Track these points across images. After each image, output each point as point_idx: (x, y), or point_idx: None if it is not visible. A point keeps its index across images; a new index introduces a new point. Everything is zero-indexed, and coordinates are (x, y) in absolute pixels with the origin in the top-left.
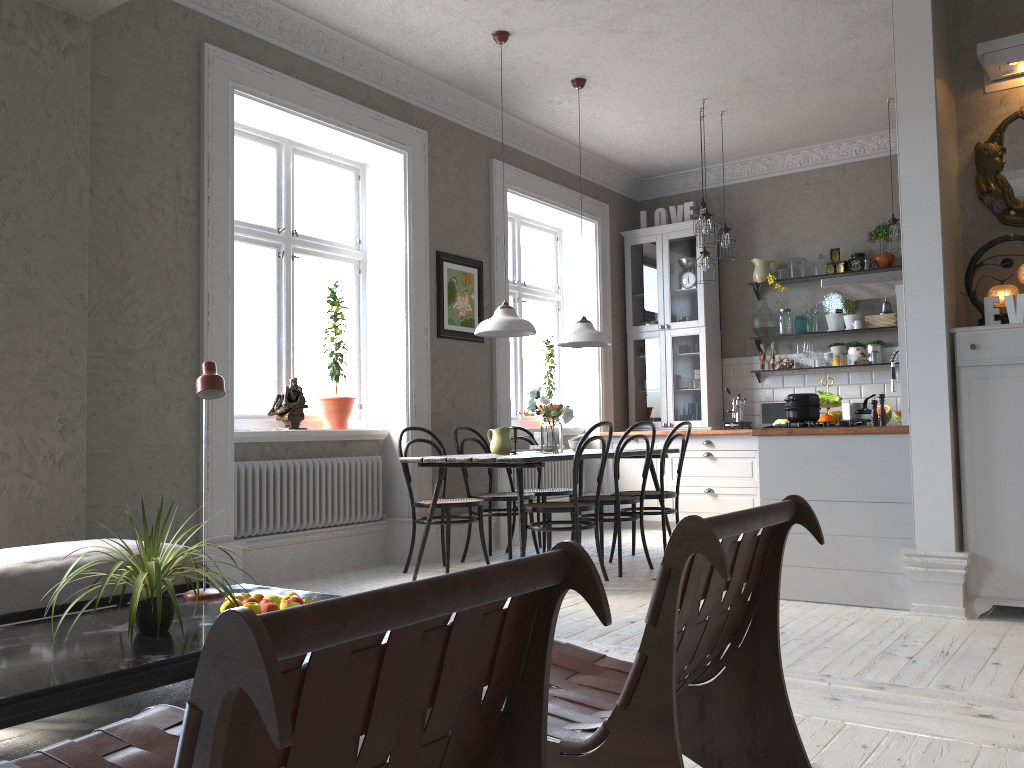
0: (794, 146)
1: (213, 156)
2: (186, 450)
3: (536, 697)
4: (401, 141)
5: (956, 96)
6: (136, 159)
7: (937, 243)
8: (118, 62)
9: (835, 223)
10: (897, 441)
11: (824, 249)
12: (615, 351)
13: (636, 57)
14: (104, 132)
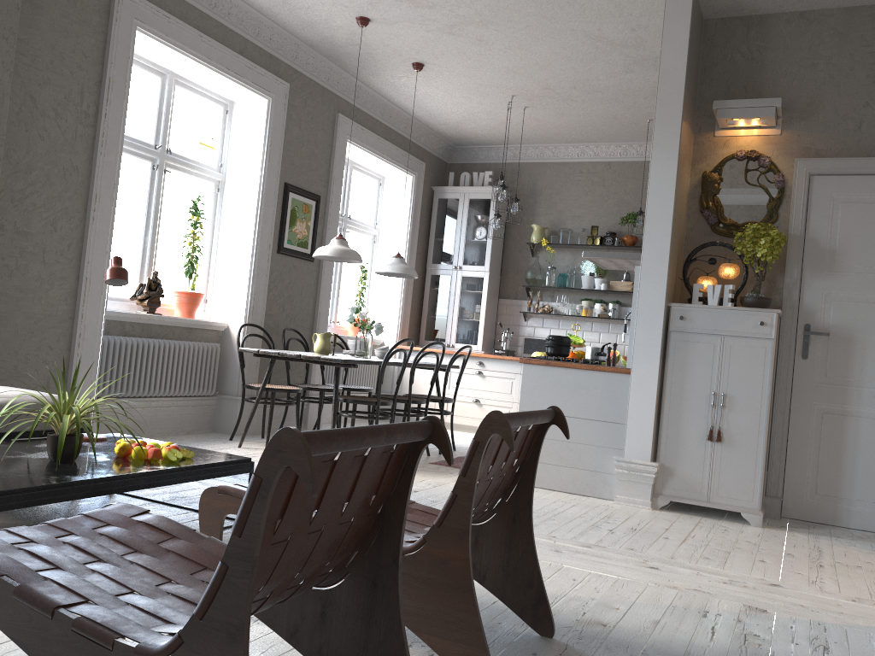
0: (575, 141)
1: (113, 80)
2: (63, 321)
3: (401, 505)
4: (268, 89)
5: (695, 134)
6: (49, 73)
7: (667, 240)
8: None
9: (598, 206)
10: (621, 379)
11: (587, 225)
12: (415, 281)
13: (466, 56)
14: (24, 47)
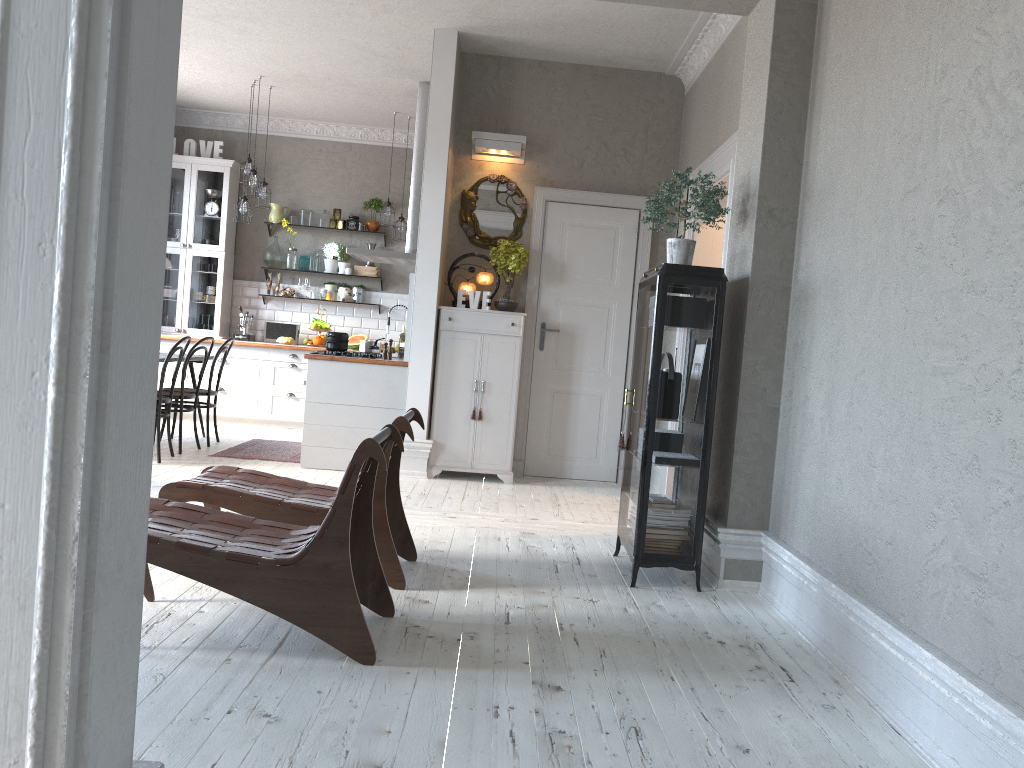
0: (316, 119)
1: None
2: None
3: (372, 477)
4: None
5: (455, 155)
6: None
7: (438, 253)
8: None
9: (339, 188)
10: (399, 371)
11: (328, 206)
12: None
13: (222, 39)
14: None
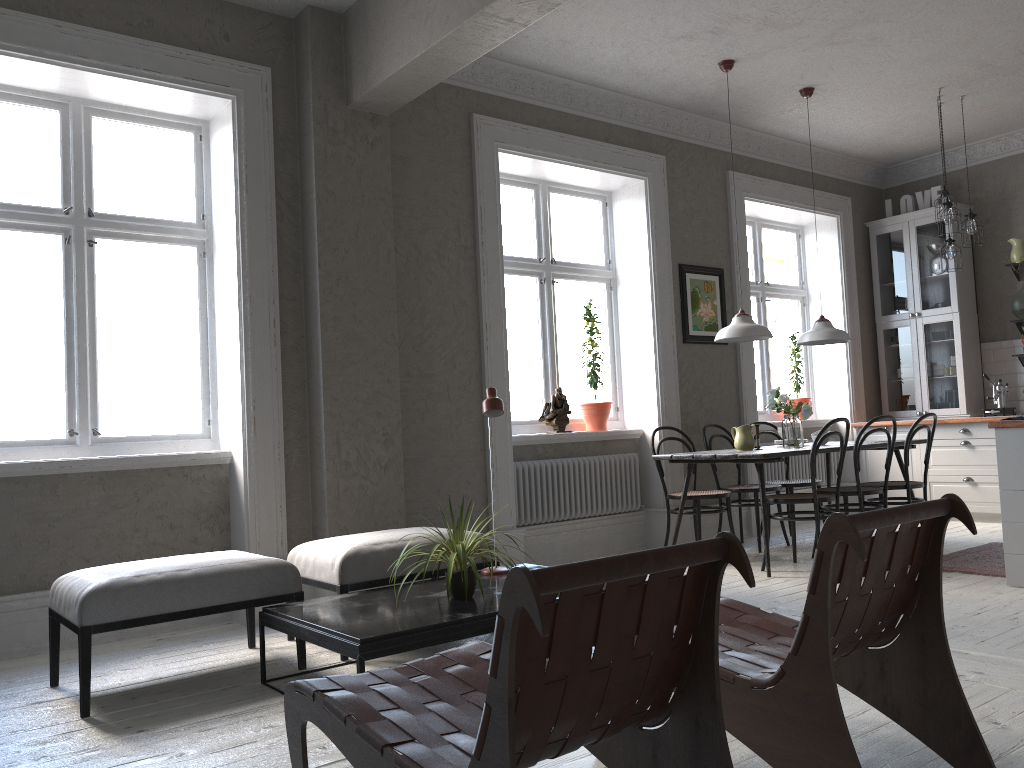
0: None
1: (484, 207)
2: (475, 454)
3: (710, 634)
4: (641, 168)
5: None
6: (426, 219)
7: None
8: (409, 142)
9: None
10: None
11: None
12: (864, 342)
13: (862, 62)
14: (402, 201)
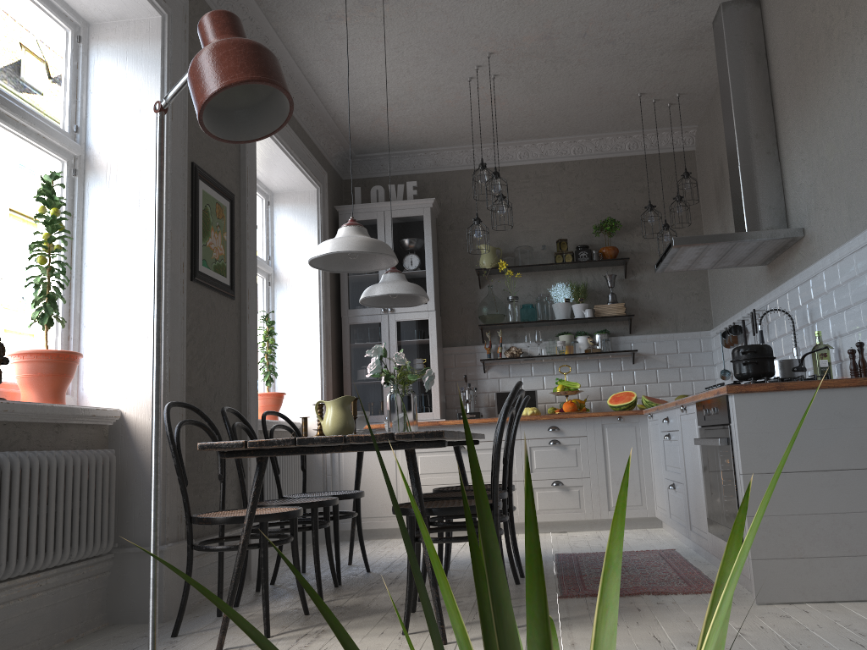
0: (522, 137)
1: None
2: None
3: None
4: None
5: None
6: None
7: None
8: None
9: (556, 216)
10: None
11: (546, 241)
12: (331, 336)
13: None
14: None
